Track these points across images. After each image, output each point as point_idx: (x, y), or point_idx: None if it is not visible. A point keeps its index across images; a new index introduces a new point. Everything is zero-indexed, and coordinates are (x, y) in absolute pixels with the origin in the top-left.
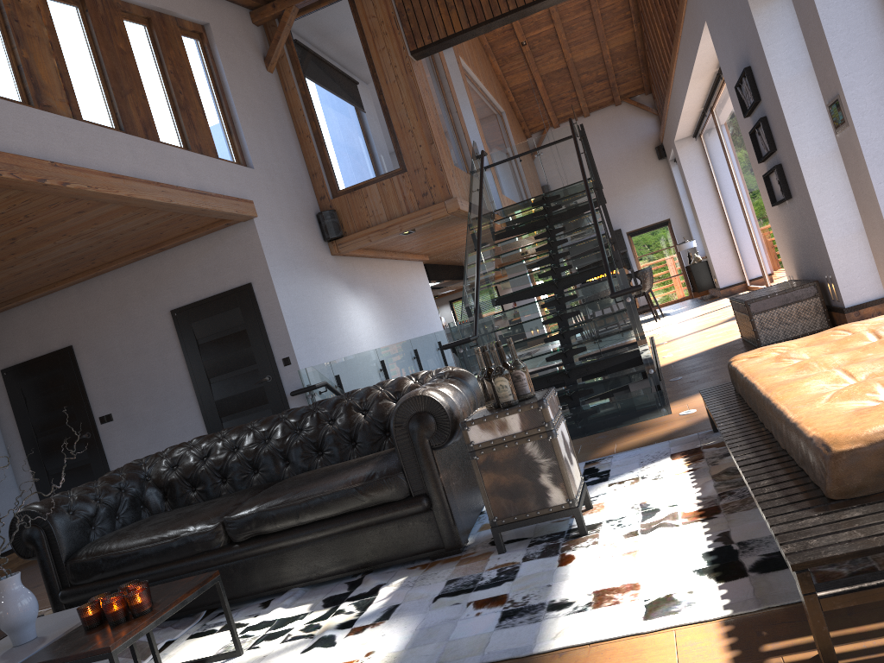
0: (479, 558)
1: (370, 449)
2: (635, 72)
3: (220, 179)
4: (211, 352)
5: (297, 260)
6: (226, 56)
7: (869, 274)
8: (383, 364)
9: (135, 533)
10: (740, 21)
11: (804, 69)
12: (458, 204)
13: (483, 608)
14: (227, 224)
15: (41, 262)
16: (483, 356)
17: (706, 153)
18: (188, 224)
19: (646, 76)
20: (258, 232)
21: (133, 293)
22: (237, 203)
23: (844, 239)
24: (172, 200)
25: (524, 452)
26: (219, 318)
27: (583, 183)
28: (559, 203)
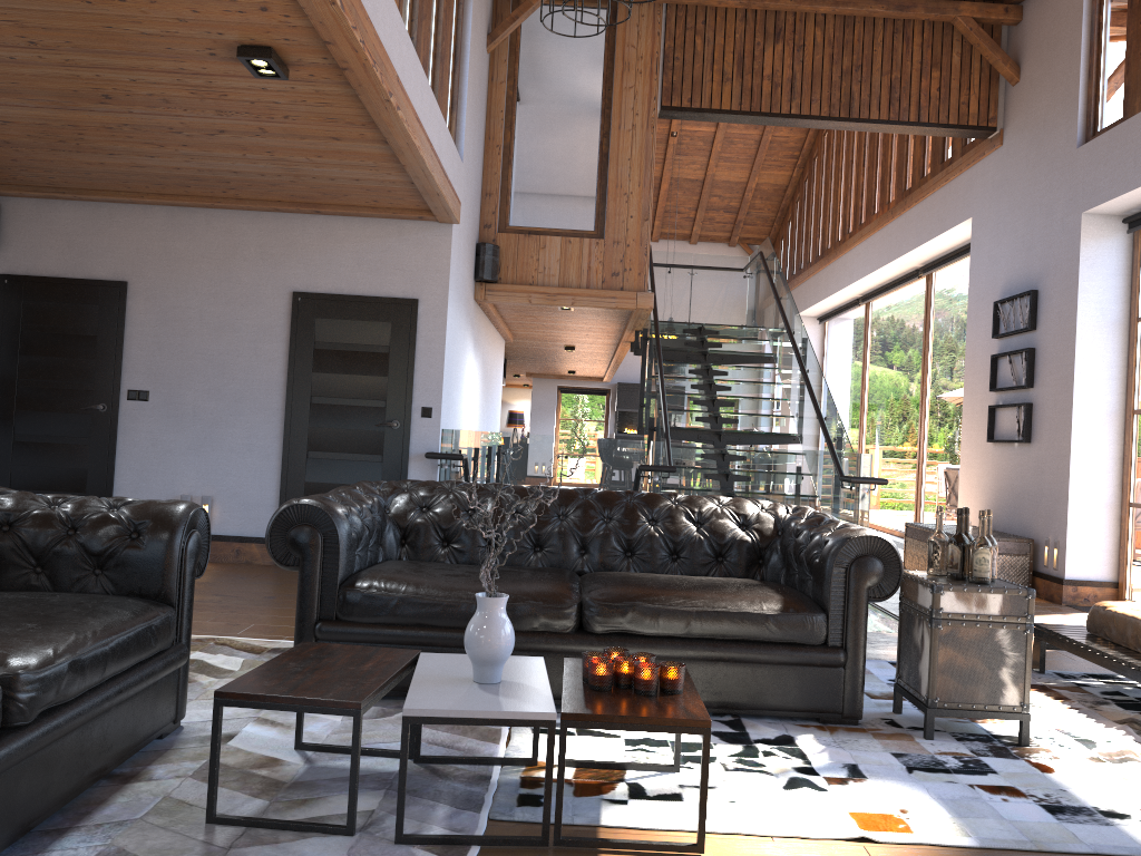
0: (899, 737)
1: (697, 570)
2: (768, 219)
3: (448, 162)
4: (329, 365)
5: (460, 292)
6: (474, 15)
7: (1098, 553)
8: (477, 453)
9: (437, 580)
10: (1049, 241)
11: (1109, 320)
12: (653, 302)
13: (1002, 795)
14: (419, 218)
15: (184, 167)
16: (959, 519)
17: (825, 342)
18: (384, 199)
19: (777, 228)
20: (452, 243)
21: (248, 249)
22: (455, 199)
23: (1088, 508)
24: (433, 171)
25: (993, 638)
26: (358, 326)
27: (749, 329)
28: (720, 341)
